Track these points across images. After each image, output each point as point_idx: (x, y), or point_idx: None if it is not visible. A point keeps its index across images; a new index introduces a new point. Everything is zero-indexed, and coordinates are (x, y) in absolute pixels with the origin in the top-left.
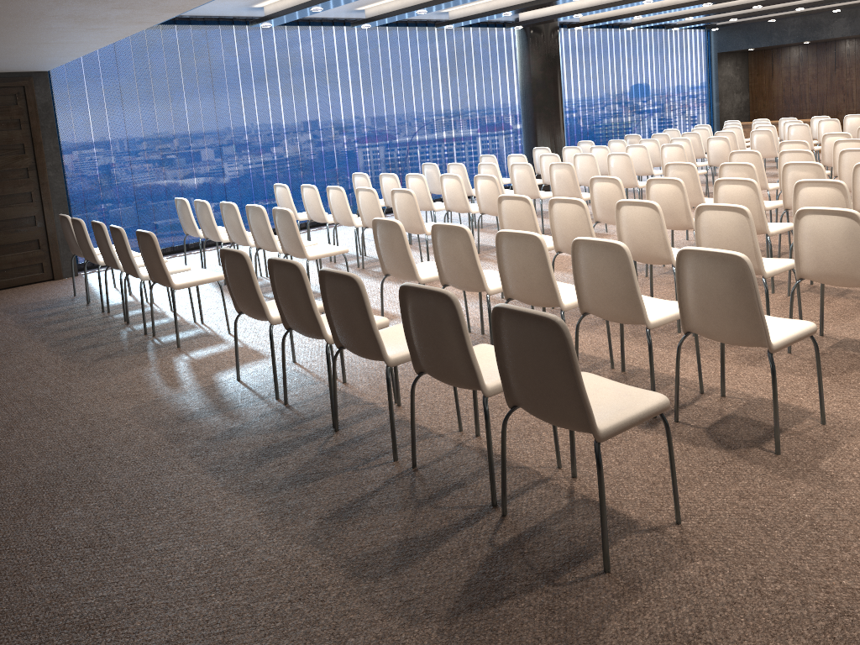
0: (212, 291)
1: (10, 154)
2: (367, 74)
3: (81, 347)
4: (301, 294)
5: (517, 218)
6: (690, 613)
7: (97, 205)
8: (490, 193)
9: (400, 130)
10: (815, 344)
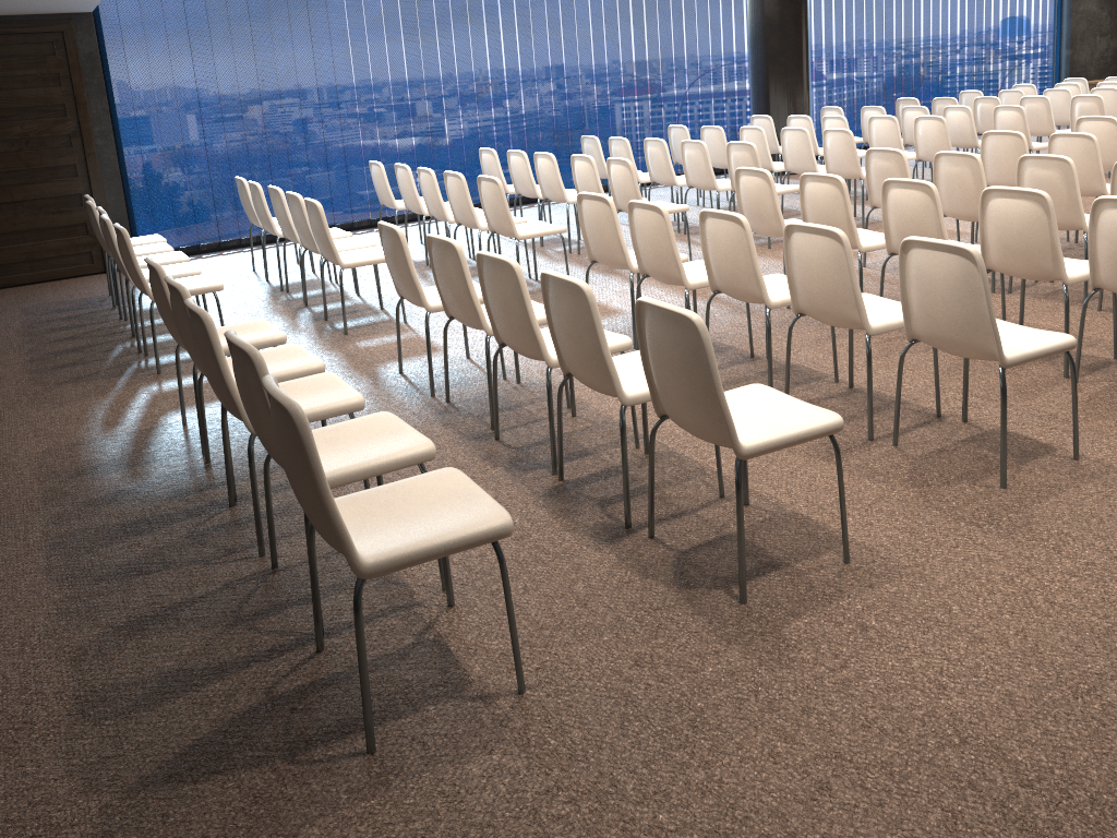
0: (260, 298)
1: (49, 116)
2: (525, 12)
3: (58, 364)
4: (190, 328)
5: (597, 226)
6: (420, 832)
7: (162, 181)
8: (623, 184)
9: (571, 89)
10: (834, 448)
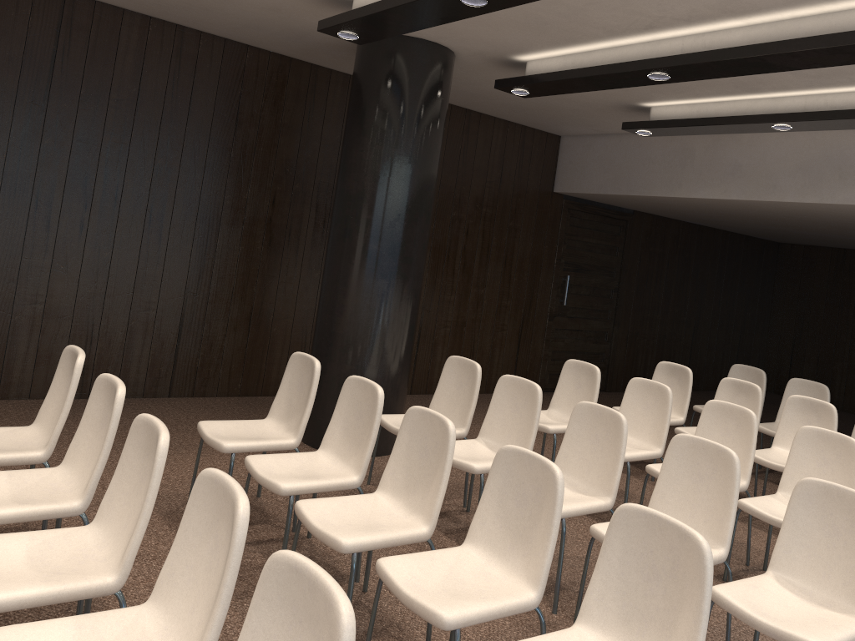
0: None
1: None
2: None
3: None
4: None
5: None
6: None
7: None
8: None
9: None
10: None
